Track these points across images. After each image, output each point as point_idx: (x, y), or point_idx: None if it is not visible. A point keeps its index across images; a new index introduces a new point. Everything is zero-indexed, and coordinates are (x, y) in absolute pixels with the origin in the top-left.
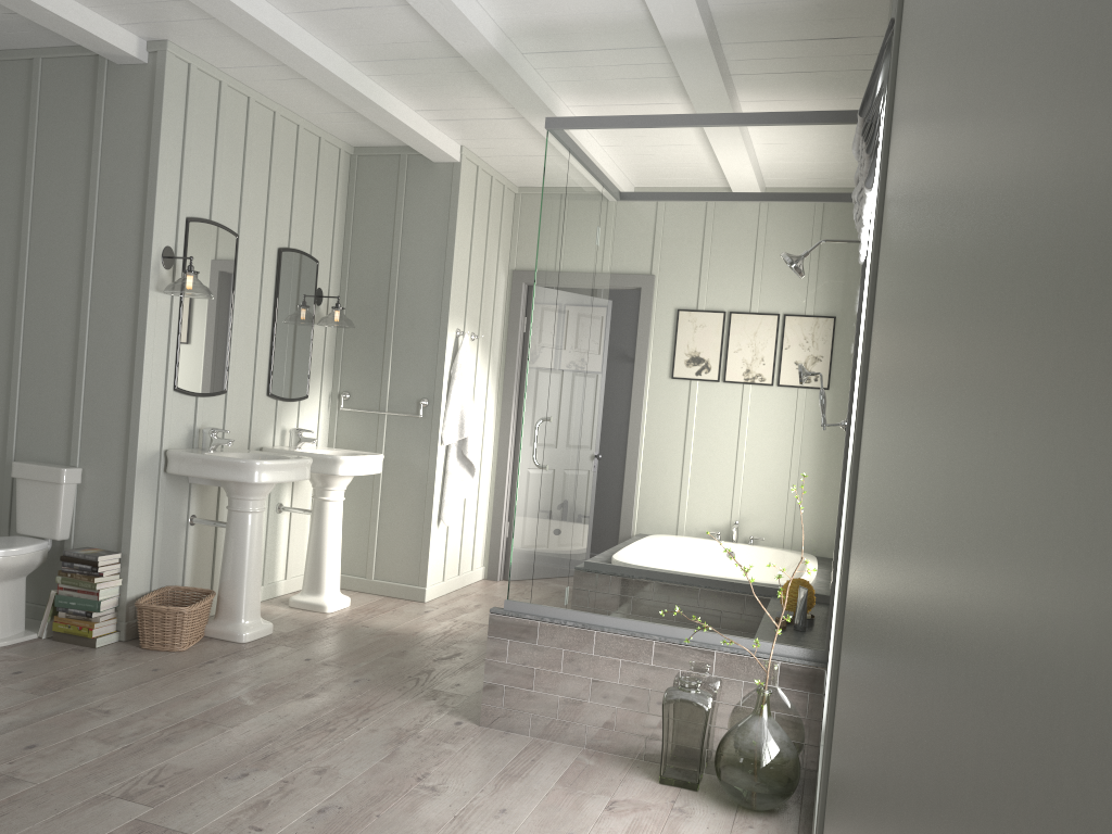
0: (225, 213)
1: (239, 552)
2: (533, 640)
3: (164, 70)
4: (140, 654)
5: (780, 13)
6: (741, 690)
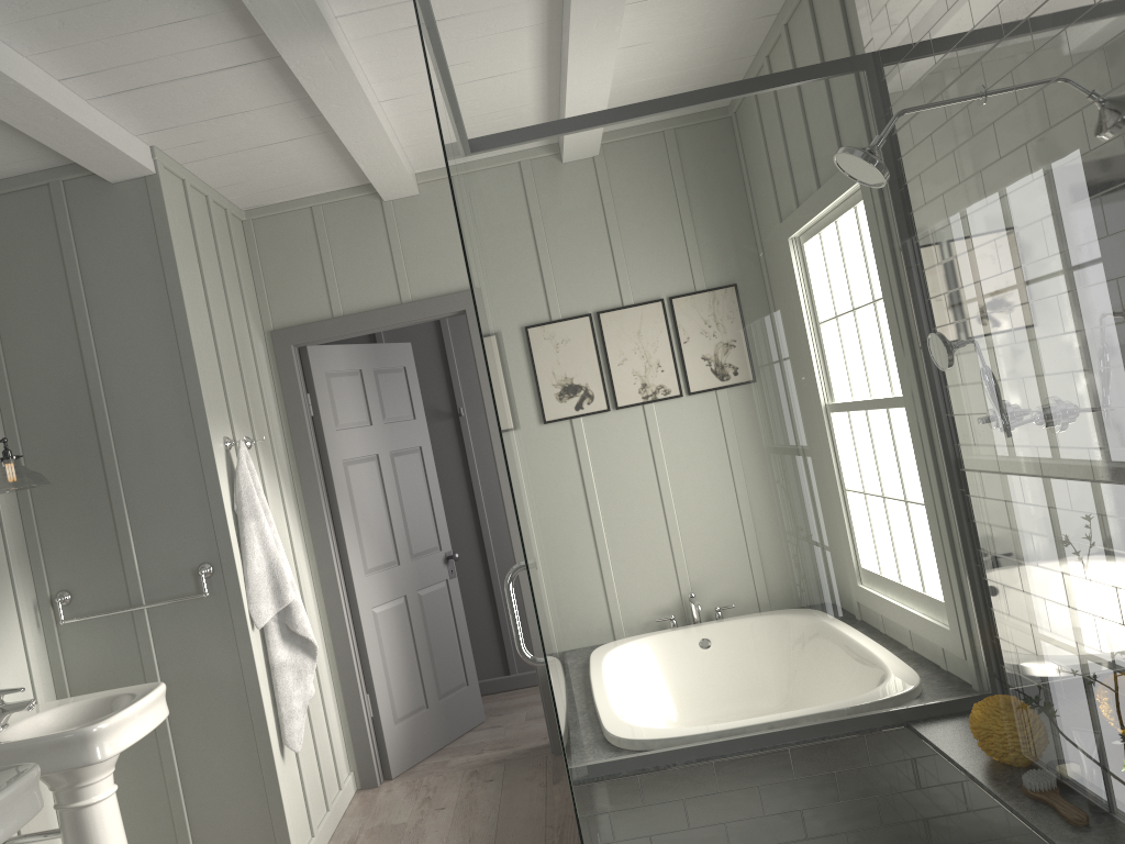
0: None
1: None
2: None
3: None
4: None
5: None
6: None
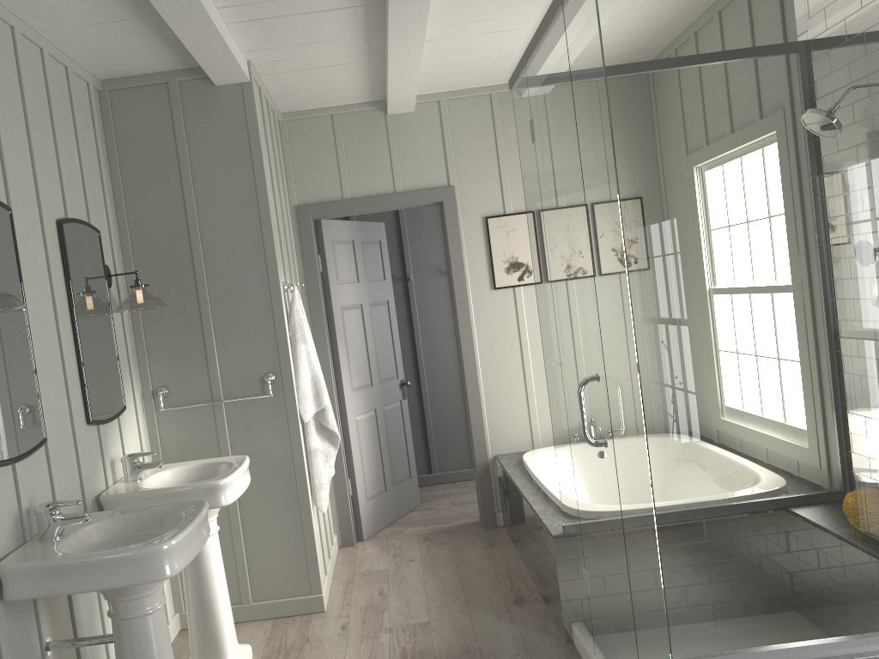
0: None
1: None
2: None
3: None
4: None
5: None
6: None
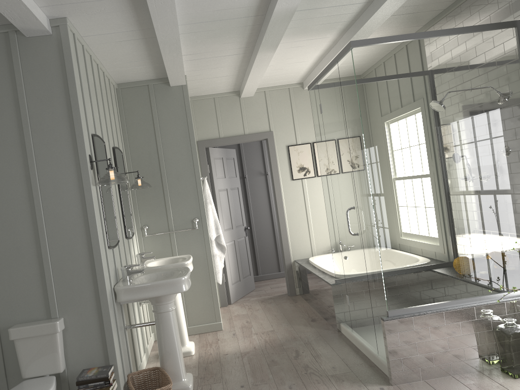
0: (97, 129)
1: (171, 337)
2: (412, 327)
3: (68, 37)
4: None
5: None
6: None
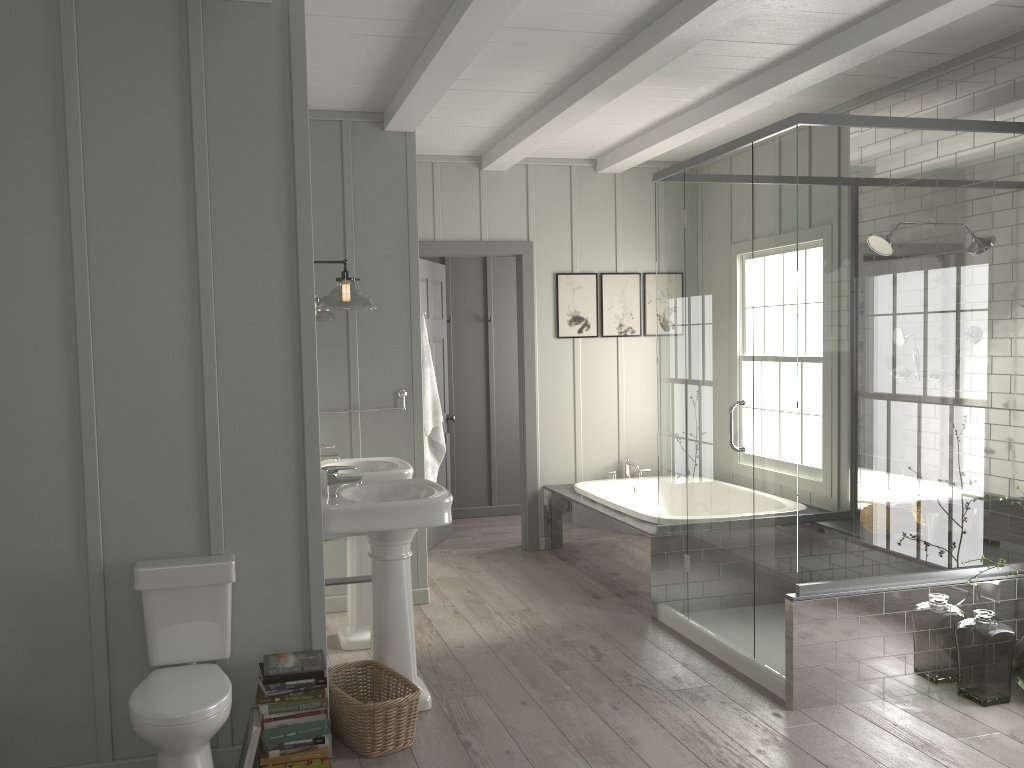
0: None
1: (404, 606)
2: (834, 615)
3: (303, 15)
4: (388, 765)
5: (937, 30)
6: (992, 609)
